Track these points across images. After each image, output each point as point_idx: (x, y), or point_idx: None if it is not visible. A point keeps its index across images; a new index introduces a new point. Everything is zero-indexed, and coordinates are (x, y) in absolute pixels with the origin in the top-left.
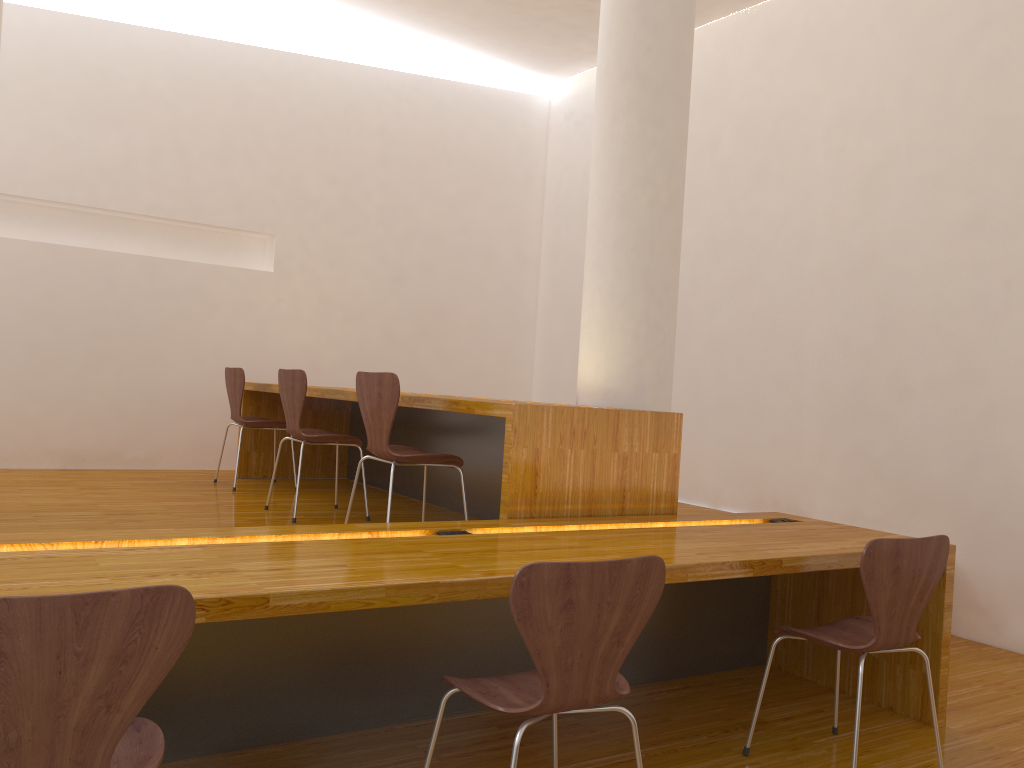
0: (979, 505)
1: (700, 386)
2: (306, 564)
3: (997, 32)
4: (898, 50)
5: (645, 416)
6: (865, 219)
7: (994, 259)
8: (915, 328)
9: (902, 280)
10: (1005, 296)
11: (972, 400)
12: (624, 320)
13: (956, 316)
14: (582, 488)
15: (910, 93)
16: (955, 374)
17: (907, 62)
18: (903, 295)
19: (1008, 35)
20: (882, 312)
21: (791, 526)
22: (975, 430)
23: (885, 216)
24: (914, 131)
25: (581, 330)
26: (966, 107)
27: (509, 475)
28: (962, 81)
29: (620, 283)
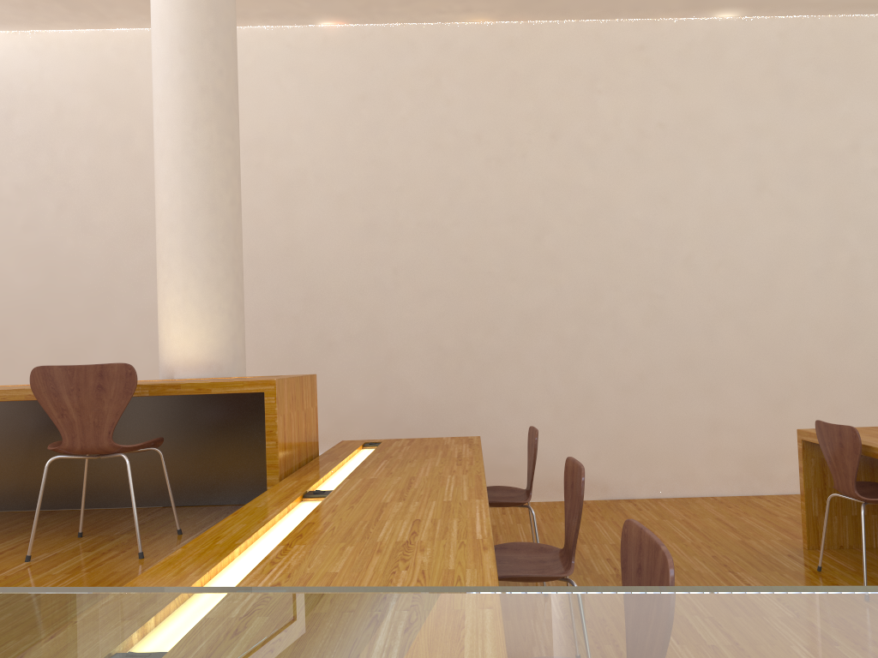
0: (390, 416)
1: (131, 355)
2: (402, 526)
3: (373, 105)
4: (301, 99)
5: (308, 379)
6: (285, 220)
7: (385, 255)
8: (333, 300)
9: (320, 266)
10: (394, 279)
11: (379, 348)
12: (221, 301)
13: (362, 292)
14: (296, 443)
15: (313, 133)
16: (365, 331)
17: (309, 110)
18: (322, 277)
19: (380, 109)
20: (306, 289)
21: (395, 444)
22: (382, 367)
23: (302, 219)
24: (319, 161)
25: (170, 311)
26: (356, 151)
27: (277, 441)
28: (352, 132)
29: (215, 269)
